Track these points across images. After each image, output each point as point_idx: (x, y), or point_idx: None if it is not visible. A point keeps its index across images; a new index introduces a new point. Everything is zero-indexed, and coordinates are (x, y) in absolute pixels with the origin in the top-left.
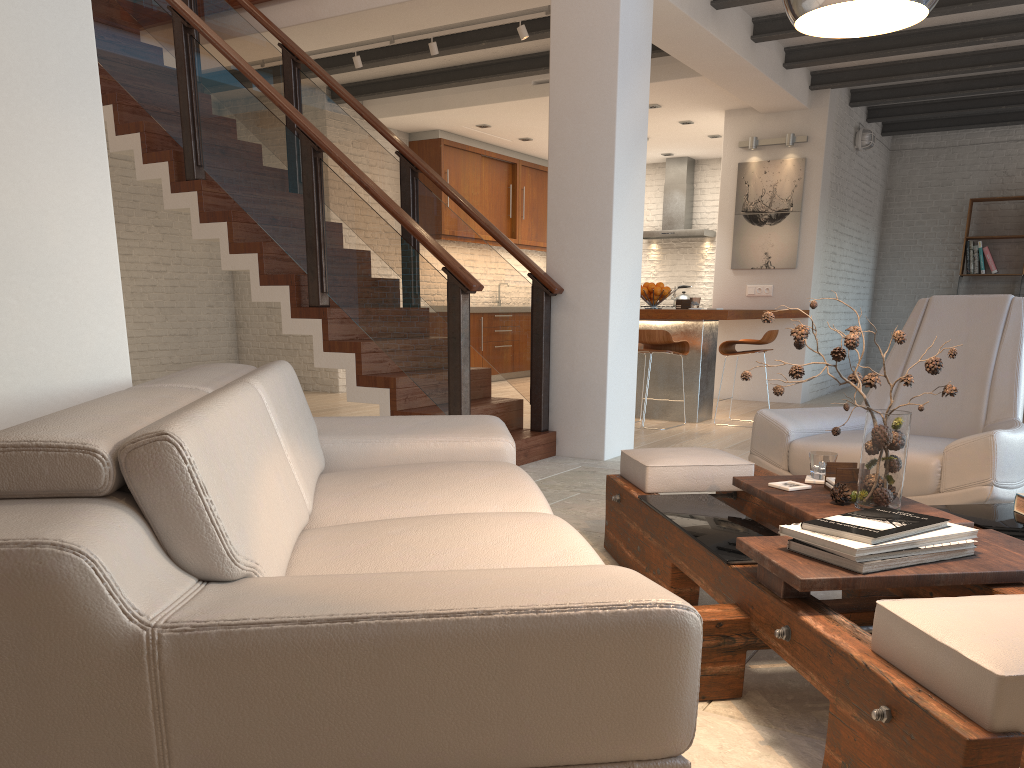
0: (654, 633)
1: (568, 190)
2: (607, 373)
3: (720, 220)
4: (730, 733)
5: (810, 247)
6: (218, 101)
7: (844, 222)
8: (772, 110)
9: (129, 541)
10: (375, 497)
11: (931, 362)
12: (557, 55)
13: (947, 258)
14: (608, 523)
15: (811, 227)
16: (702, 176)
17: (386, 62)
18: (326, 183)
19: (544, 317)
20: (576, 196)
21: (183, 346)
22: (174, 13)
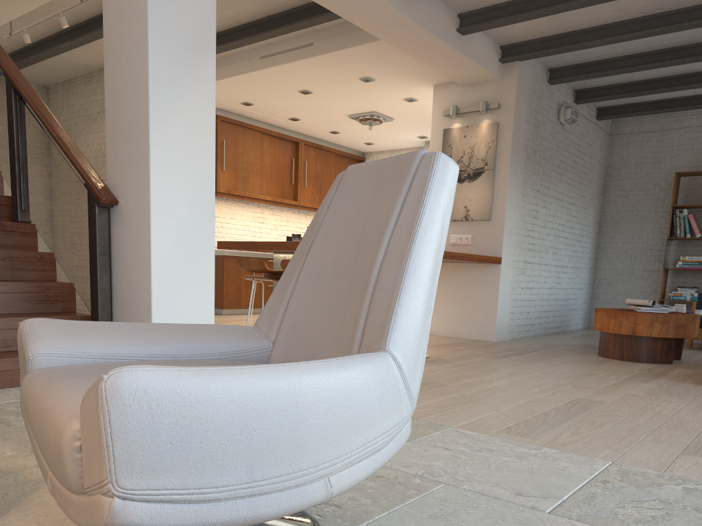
0: None
1: (118, 96)
2: (151, 289)
3: None
4: None
5: (502, 201)
6: None
7: (549, 185)
8: (469, 81)
9: None
10: None
11: None
12: None
13: (659, 225)
14: None
15: (503, 183)
16: None
17: None
18: None
19: (97, 229)
20: (123, 101)
21: None
22: None
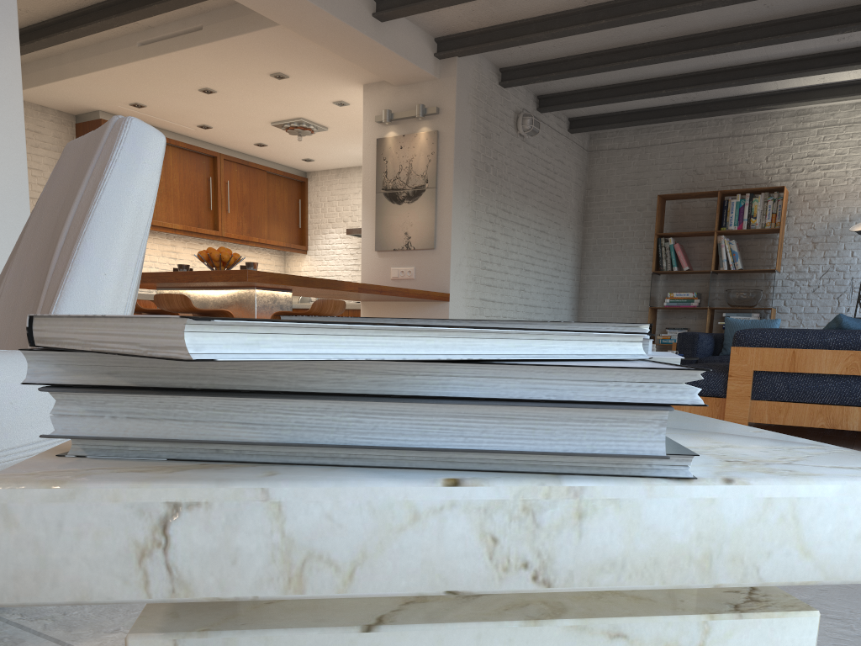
0: None
1: None
2: None
3: (364, 199)
4: None
5: (447, 226)
6: None
7: (509, 209)
8: (401, 80)
9: None
10: None
11: None
12: None
13: (646, 257)
14: None
15: (447, 204)
16: None
17: None
18: None
19: None
20: None
21: None
22: None
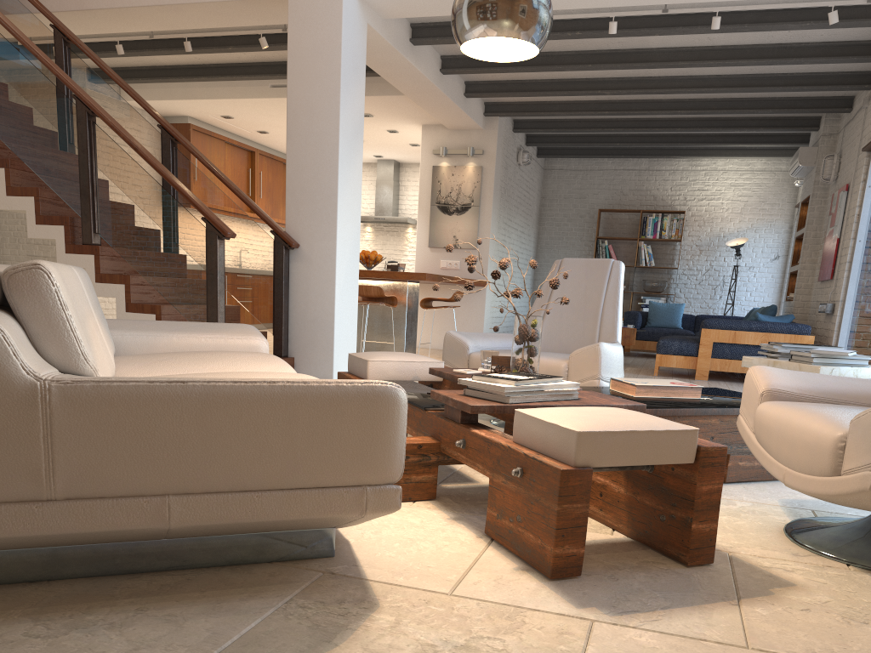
0: (378, 399)
1: (303, 167)
2: (335, 312)
3: (420, 209)
4: (428, 515)
5: (487, 234)
6: None
7: (511, 218)
8: (457, 128)
9: (17, 331)
10: (164, 365)
11: (553, 281)
12: (293, 62)
13: (584, 252)
14: None
15: (487, 219)
16: (406, 176)
17: (145, 53)
18: (99, 142)
19: (284, 266)
20: (309, 173)
21: None
22: None
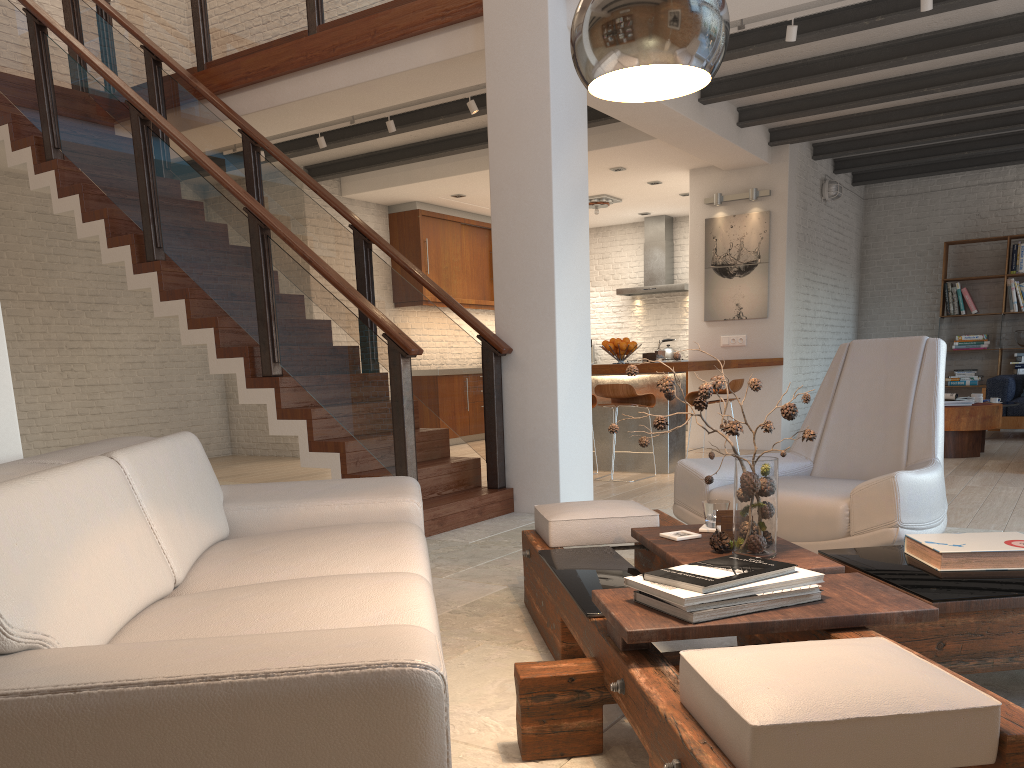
0: (388, 693)
1: (511, 254)
2: (558, 429)
3: (691, 274)
4: None
5: (780, 296)
6: (173, 186)
7: (816, 270)
8: (734, 167)
9: None
10: (252, 562)
11: (786, 408)
12: (494, 127)
13: (927, 300)
14: (525, 578)
15: (780, 277)
16: (681, 233)
17: (352, 141)
18: (274, 258)
19: (494, 377)
20: (519, 259)
21: (173, 419)
22: (131, 107)
